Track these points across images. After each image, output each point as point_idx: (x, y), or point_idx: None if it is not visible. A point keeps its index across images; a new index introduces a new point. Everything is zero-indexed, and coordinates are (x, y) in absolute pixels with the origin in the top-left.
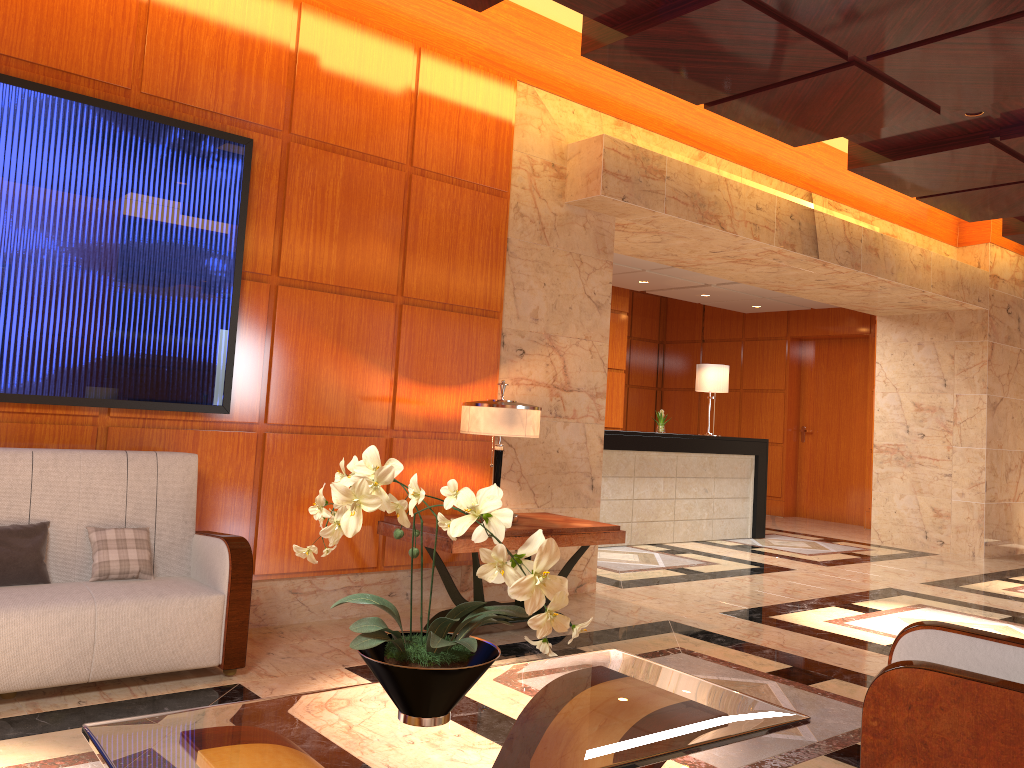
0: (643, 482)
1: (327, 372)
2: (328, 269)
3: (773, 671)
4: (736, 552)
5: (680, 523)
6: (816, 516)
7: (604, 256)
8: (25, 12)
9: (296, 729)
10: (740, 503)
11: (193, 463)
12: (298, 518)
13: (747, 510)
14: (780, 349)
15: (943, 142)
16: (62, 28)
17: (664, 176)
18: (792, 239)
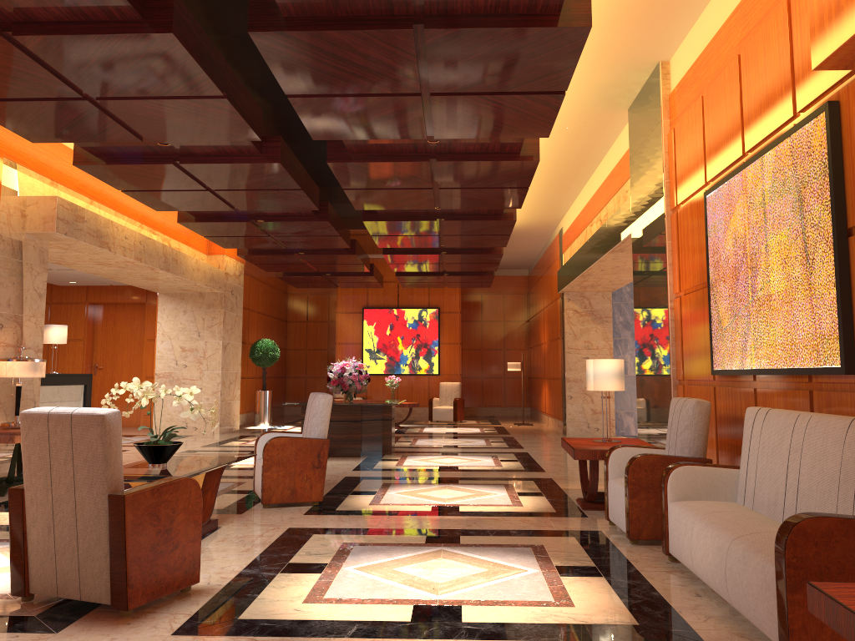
0: None
1: None
2: None
3: None
4: None
5: None
6: None
7: (44, 265)
8: None
9: (129, 471)
10: None
11: None
12: None
13: None
14: (81, 311)
15: (228, 217)
16: None
17: (84, 220)
18: (141, 255)
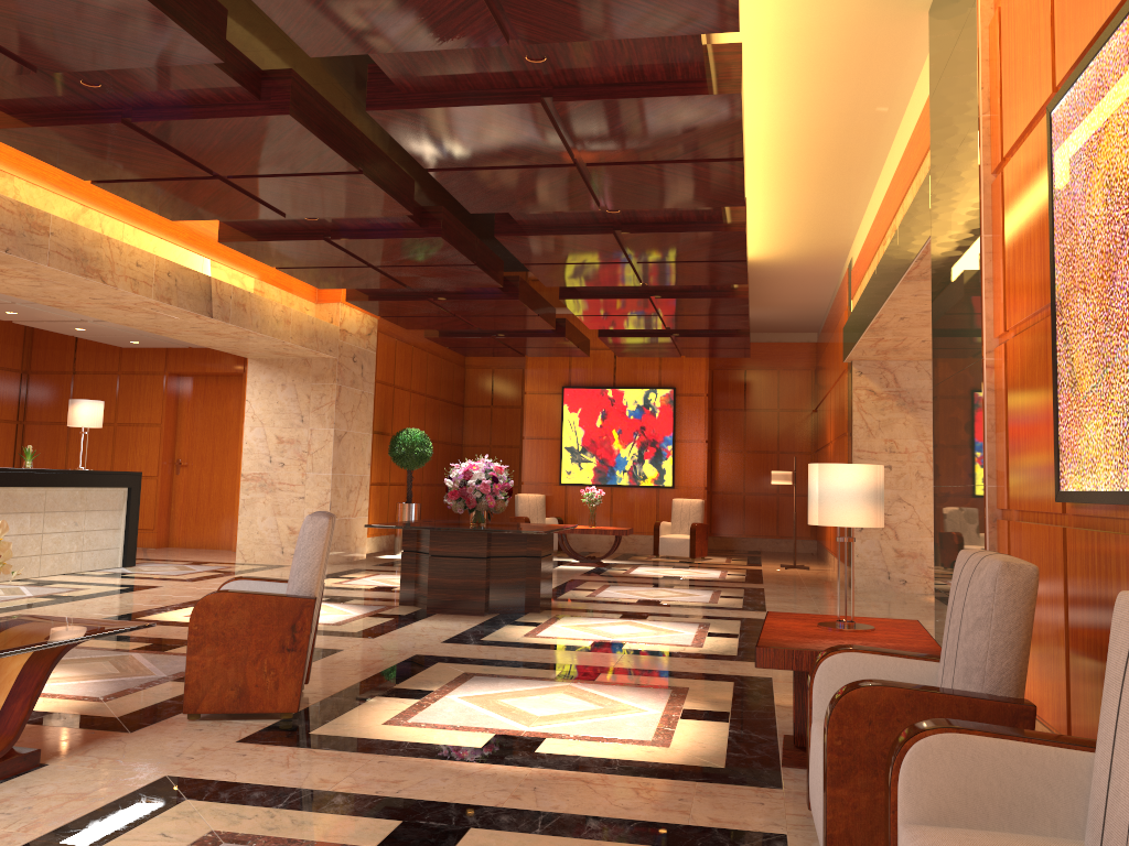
0: (8, 518)
1: None
2: None
3: (137, 648)
4: (106, 579)
5: (48, 557)
6: (189, 545)
7: None
8: None
9: None
10: (112, 534)
11: None
12: None
13: (119, 541)
14: (158, 384)
15: (292, 233)
16: None
17: (49, 232)
18: (169, 294)
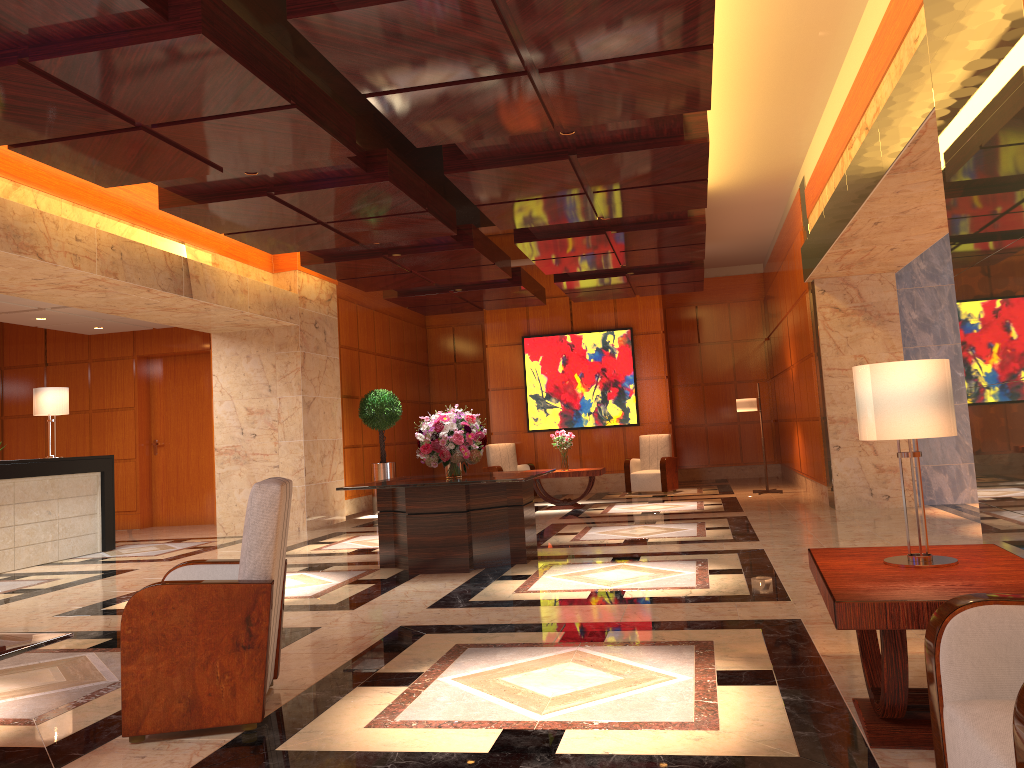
0: None
1: None
2: None
3: (94, 645)
4: (83, 566)
5: (22, 549)
6: (172, 523)
7: None
8: None
9: None
10: (88, 520)
11: None
12: None
13: (96, 525)
14: (128, 368)
15: (234, 192)
16: None
17: None
18: (115, 268)
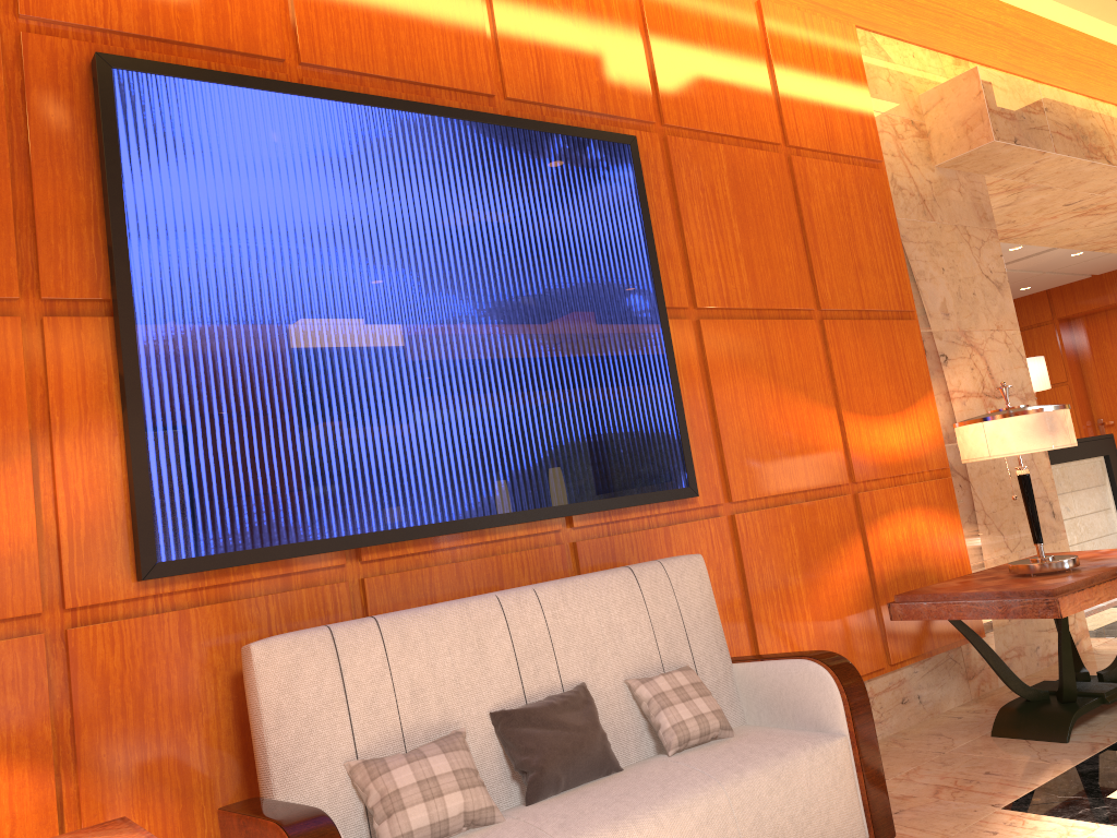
0: None
1: (774, 421)
2: (742, 289)
3: None
4: None
5: None
6: None
7: (987, 224)
8: (368, 15)
9: None
10: (1104, 517)
11: (702, 567)
12: (793, 621)
13: (1113, 524)
14: (1048, 336)
15: None
16: (409, 29)
17: (1042, 108)
18: None
